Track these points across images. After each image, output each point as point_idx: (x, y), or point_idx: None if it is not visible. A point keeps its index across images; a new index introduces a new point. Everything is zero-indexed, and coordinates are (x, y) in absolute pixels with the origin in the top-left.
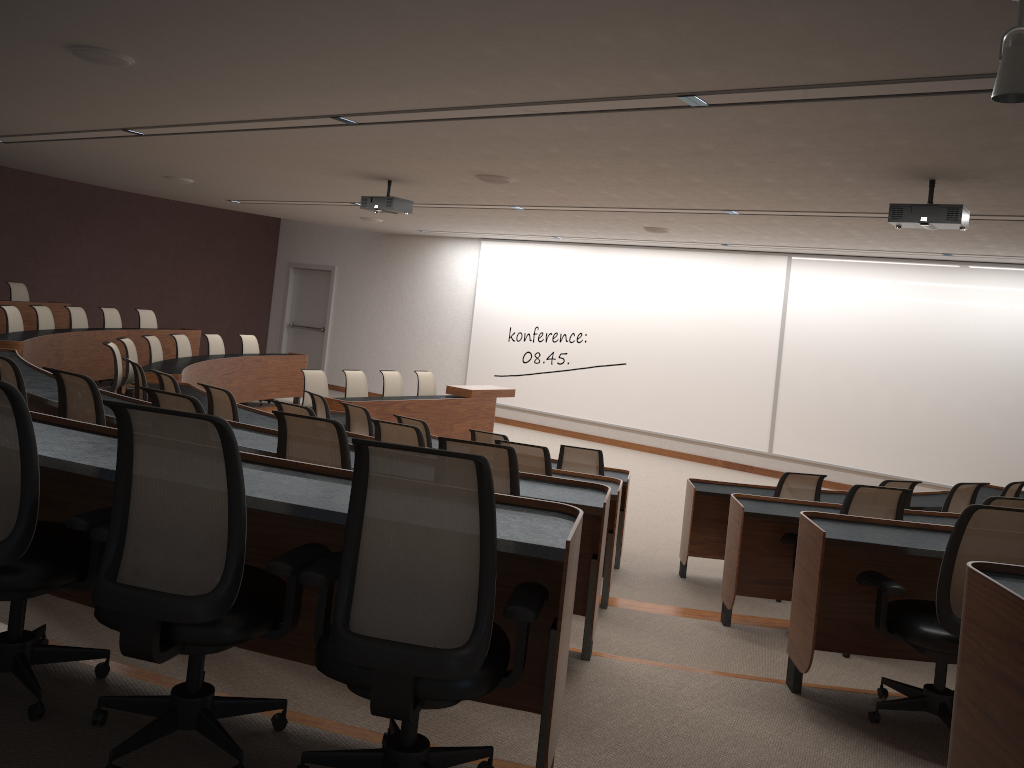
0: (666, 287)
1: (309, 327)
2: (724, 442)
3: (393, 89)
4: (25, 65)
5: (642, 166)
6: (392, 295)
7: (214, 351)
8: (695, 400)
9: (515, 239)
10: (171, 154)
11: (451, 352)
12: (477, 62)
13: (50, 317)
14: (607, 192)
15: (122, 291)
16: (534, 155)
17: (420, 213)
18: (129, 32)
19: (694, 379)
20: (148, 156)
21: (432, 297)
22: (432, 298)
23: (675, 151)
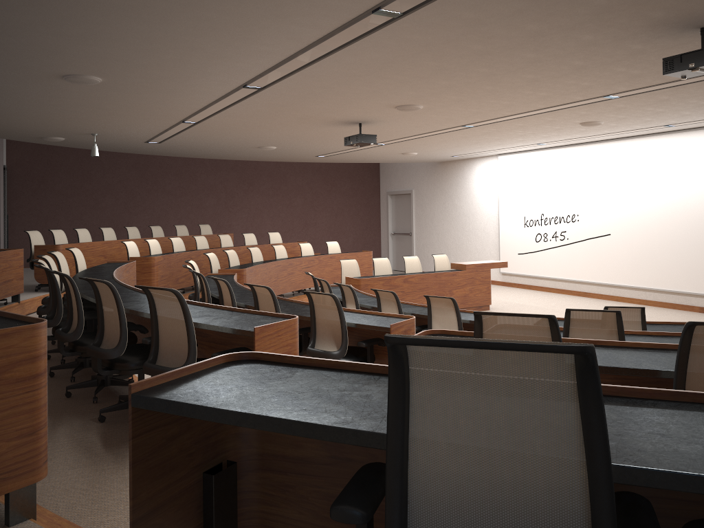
0: (633, 169)
1: (402, 233)
2: (697, 291)
3: (228, 59)
4: (73, 94)
5: (471, 74)
6: (447, 204)
7: (305, 254)
8: (669, 258)
9: (519, 151)
10: (231, 132)
11: (488, 240)
12: (224, 26)
13: (205, 242)
14: (495, 101)
15: (281, 223)
16: (393, 84)
17: (425, 143)
18: (63, 61)
19: (666, 241)
20: (226, 136)
21: (472, 202)
22: (472, 203)
23: (465, 56)
